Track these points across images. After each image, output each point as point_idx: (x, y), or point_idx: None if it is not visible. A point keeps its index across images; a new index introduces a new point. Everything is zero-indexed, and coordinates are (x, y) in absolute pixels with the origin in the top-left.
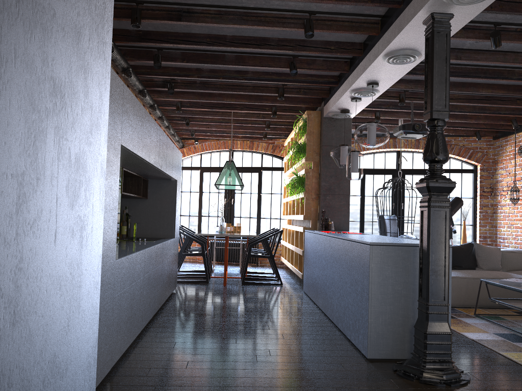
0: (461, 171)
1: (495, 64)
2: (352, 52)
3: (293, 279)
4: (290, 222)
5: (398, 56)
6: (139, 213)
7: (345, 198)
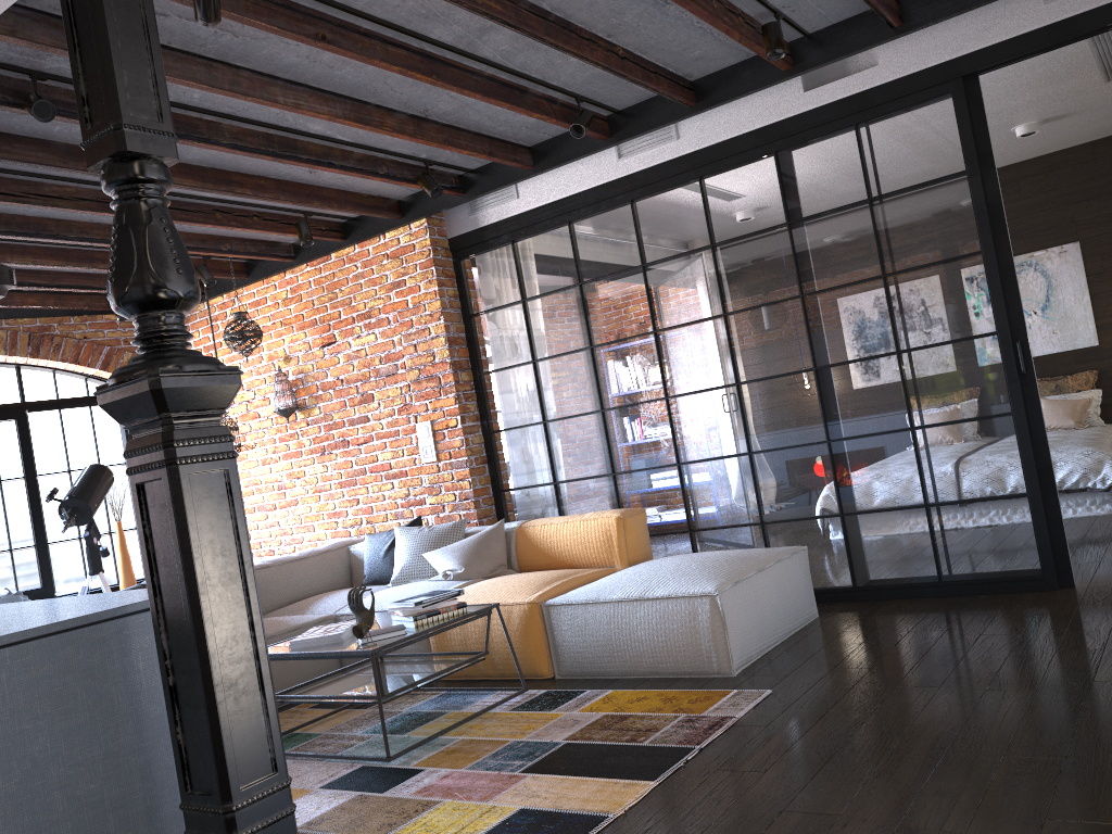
0: (88, 401)
1: (179, 100)
2: None
3: None
4: None
5: None
6: None
7: None
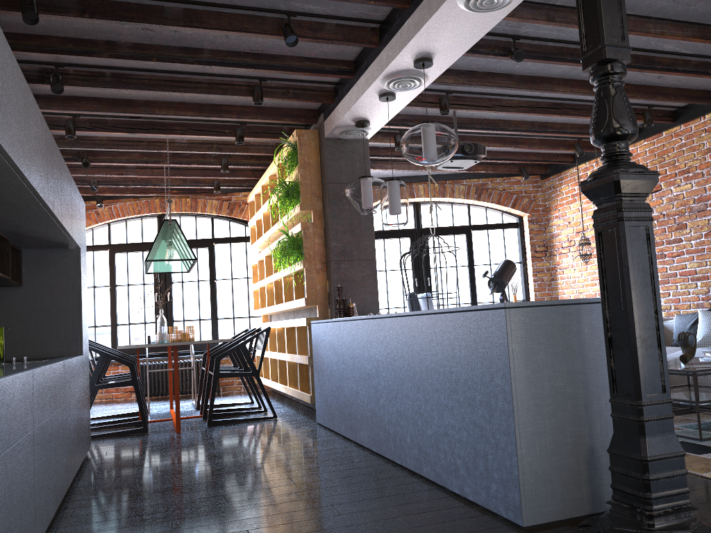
0: (502, 226)
1: None
2: (394, 0)
3: (289, 407)
4: (266, 321)
5: None
6: (6, 315)
7: (369, 265)
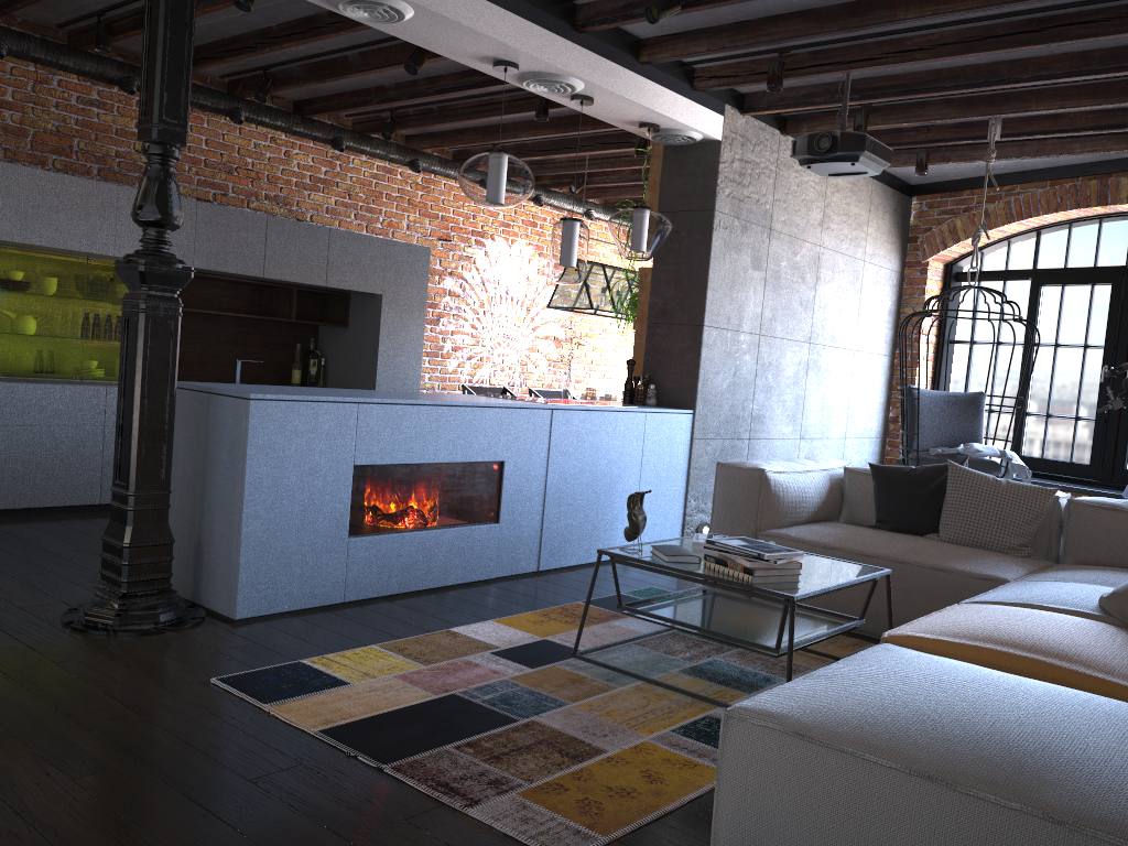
0: None
1: None
2: None
3: None
4: None
5: (347, 9)
6: (339, 352)
7: (692, 334)
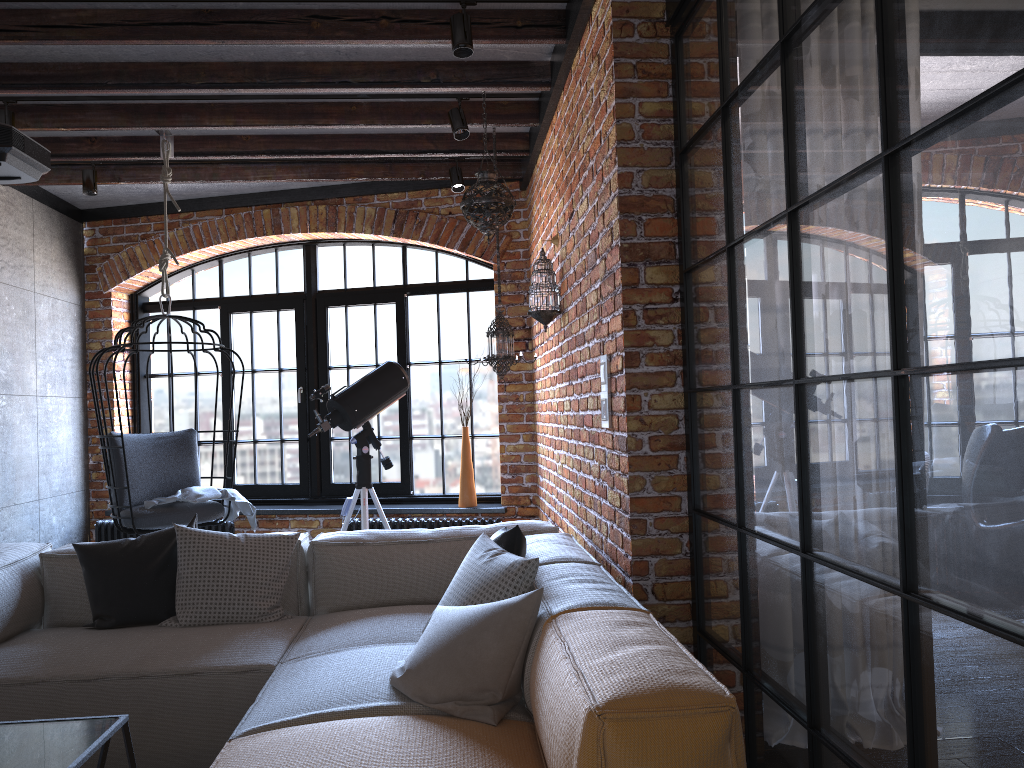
0: (465, 286)
1: None
2: None
3: None
4: None
5: None
6: None
7: None
